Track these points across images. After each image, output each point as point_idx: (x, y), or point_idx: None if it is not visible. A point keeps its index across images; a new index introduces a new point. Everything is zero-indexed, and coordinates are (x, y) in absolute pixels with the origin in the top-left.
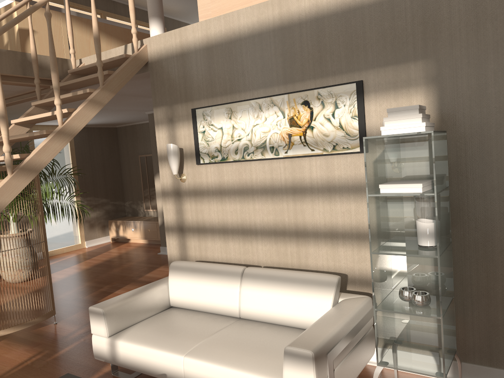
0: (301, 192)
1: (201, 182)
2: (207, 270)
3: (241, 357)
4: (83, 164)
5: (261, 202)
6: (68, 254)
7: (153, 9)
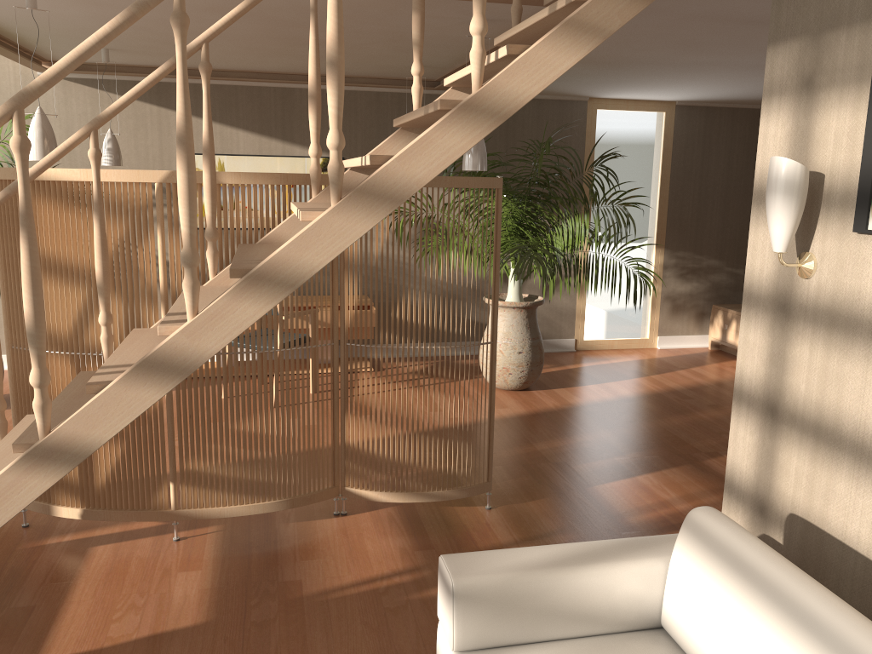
0: None
1: (856, 290)
2: (775, 591)
3: None
4: (684, 184)
5: None
6: (617, 354)
7: None
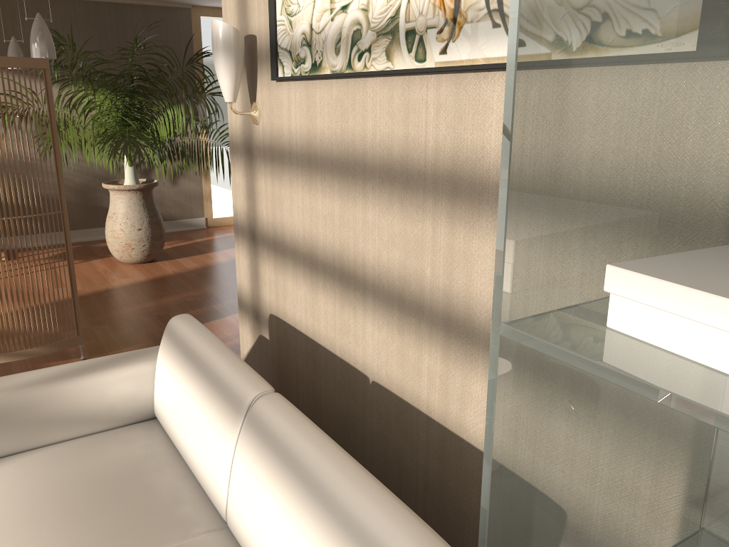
0: (473, 195)
1: (280, 128)
2: (203, 365)
3: None
4: None
5: (379, 206)
6: None
7: None
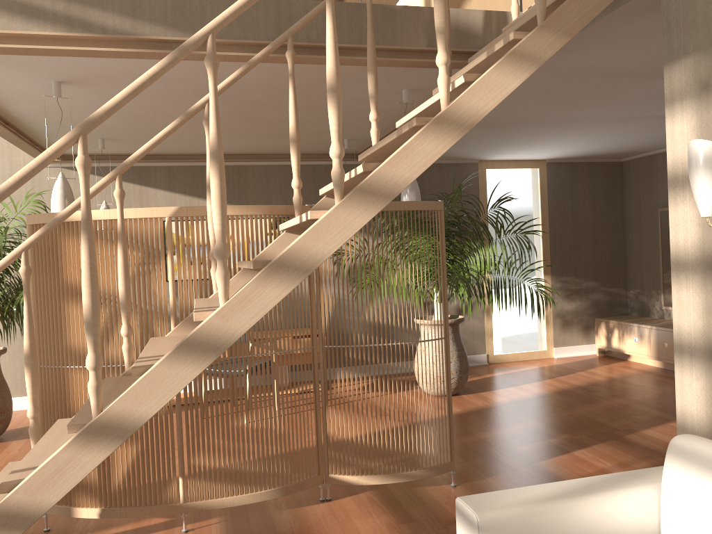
0: None
1: None
2: None
3: None
4: (560, 223)
5: None
6: (523, 364)
7: None
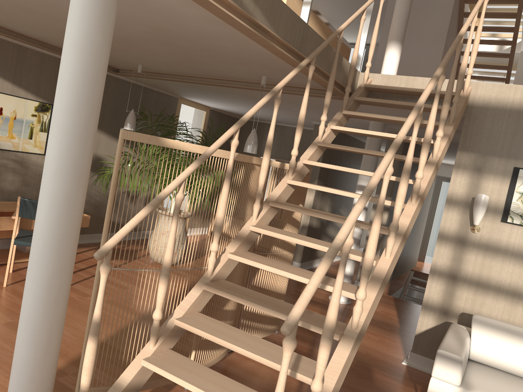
0: None
1: (499, 239)
2: None
3: None
4: None
5: None
6: None
7: (398, 33)
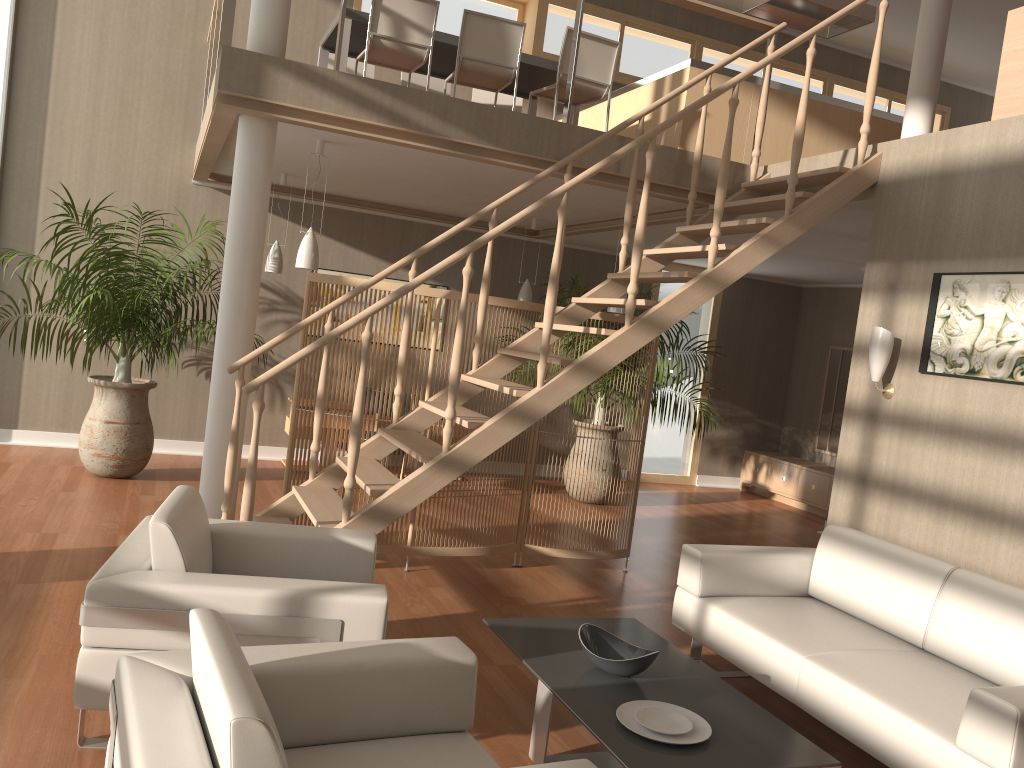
0: None
1: (919, 405)
2: (886, 553)
3: (897, 691)
4: (727, 342)
5: None
6: (664, 487)
7: (919, 83)
